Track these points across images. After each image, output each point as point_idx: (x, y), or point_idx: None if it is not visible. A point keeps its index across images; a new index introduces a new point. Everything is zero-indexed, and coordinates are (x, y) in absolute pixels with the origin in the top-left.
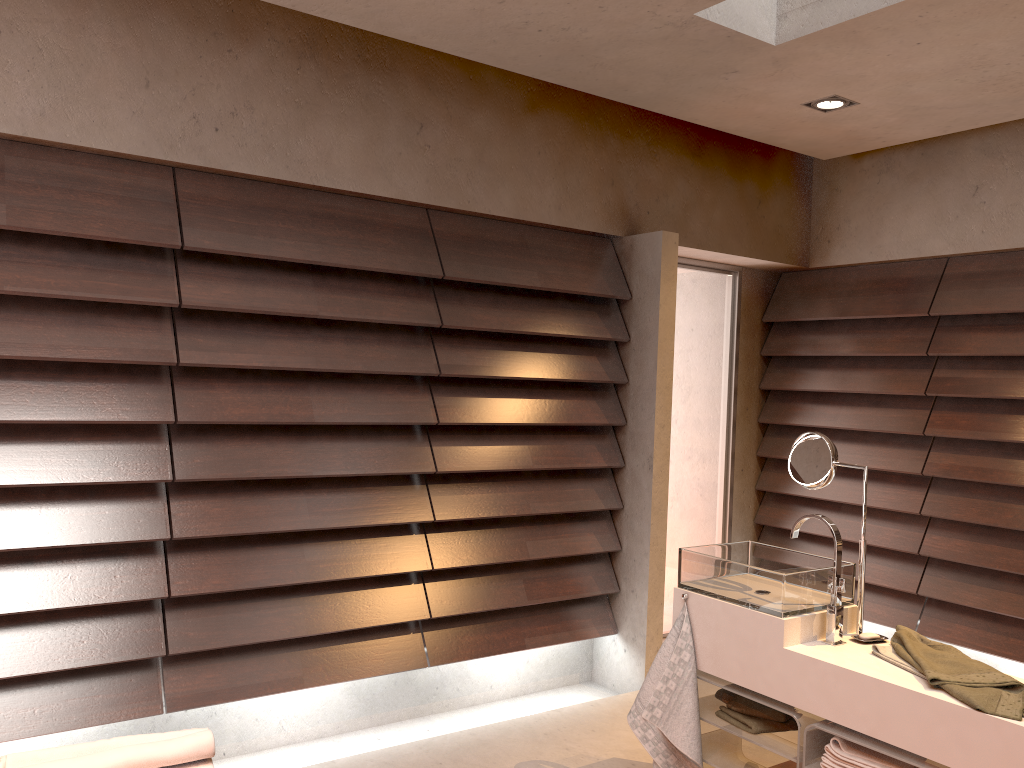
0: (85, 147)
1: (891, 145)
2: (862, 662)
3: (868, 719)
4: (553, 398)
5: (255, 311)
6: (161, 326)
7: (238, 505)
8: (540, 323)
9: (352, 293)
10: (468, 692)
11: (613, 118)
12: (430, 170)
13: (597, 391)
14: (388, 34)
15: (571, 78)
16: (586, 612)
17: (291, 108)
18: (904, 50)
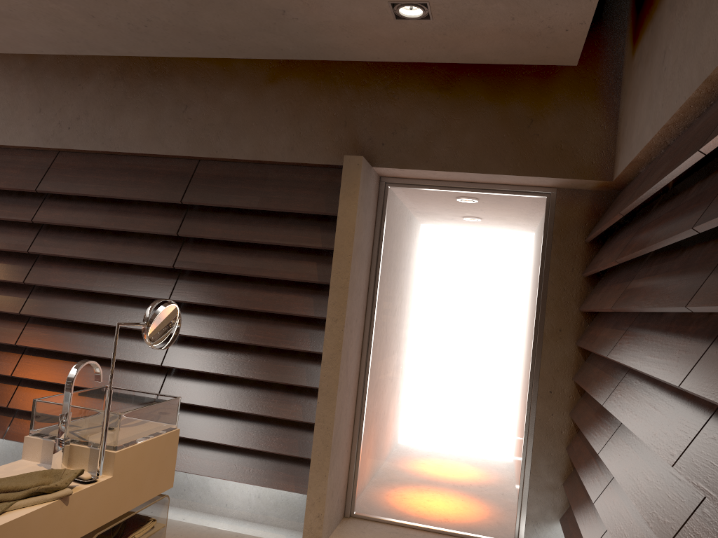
0: (13, 146)
1: (586, 31)
2: None
3: None
4: (273, 292)
5: (67, 224)
6: (32, 233)
7: (55, 334)
8: (258, 234)
9: (129, 214)
10: (208, 502)
11: (349, 73)
12: (190, 134)
13: (320, 290)
14: (121, 54)
15: (239, 51)
16: (293, 469)
17: (108, 110)
18: None
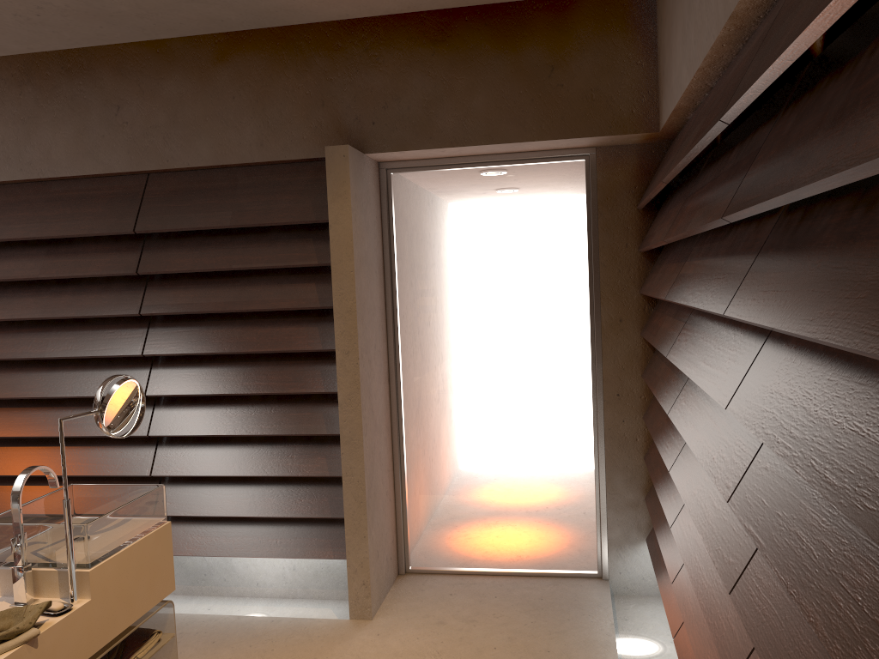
0: None
1: None
2: None
3: None
4: (269, 327)
5: None
6: None
7: (11, 416)
8: (237, 259)
9: (72, 256)
10: (235, 584)
11: (317, 37)
12: (130, 142)
13: (325, 317)
14: (19, 52)
15: (169, 29)
16: (328, 533)
17: (19, 125)
18: None
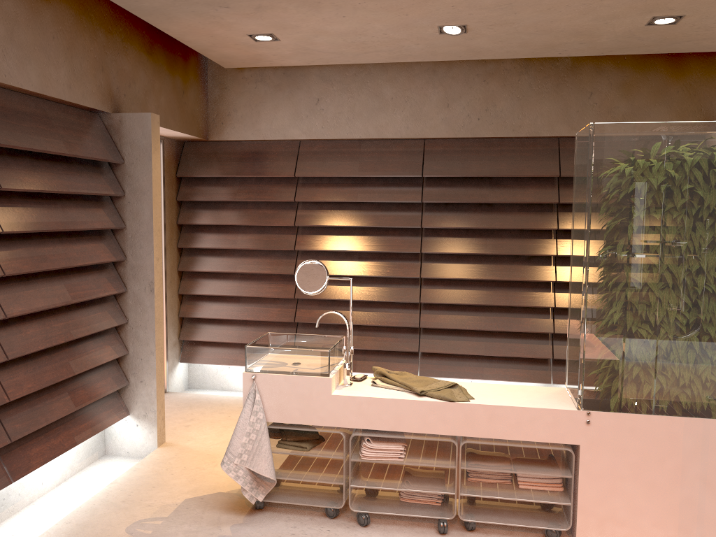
0: None
1: (273, 66)
2: (375, 391)
3: (389, 422)
4: (77, 244)
5: None
6: None
7: None
8: (68, 184)
9: None
10: (27, 494)
11: (100, 16)
12: None
13: (103, 235)
14: None
15: None
16: (107, 405)
17: None
18: (333, 18)
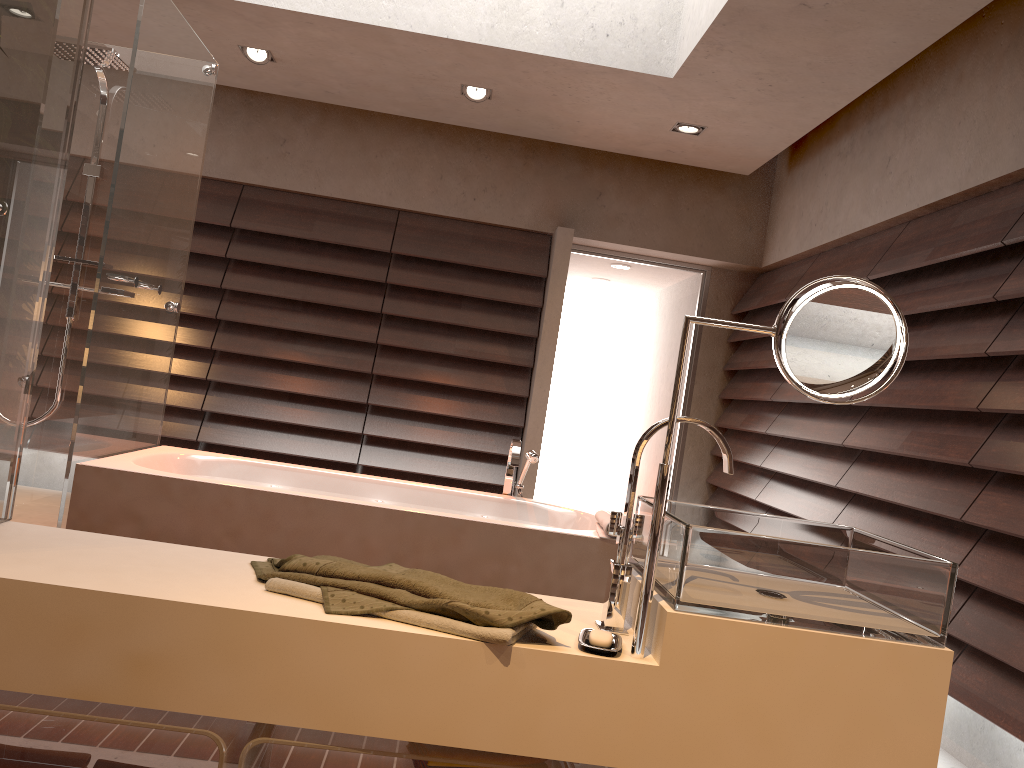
0: (988, 182)
1: None
2: None
3: None
4: None
5: None
6: (1000, 322)
7: (1021, 504)
8: None
9: None
10: None
11: None
12: None
13: None
14: None
15: None
16: None
17: None
18: None
